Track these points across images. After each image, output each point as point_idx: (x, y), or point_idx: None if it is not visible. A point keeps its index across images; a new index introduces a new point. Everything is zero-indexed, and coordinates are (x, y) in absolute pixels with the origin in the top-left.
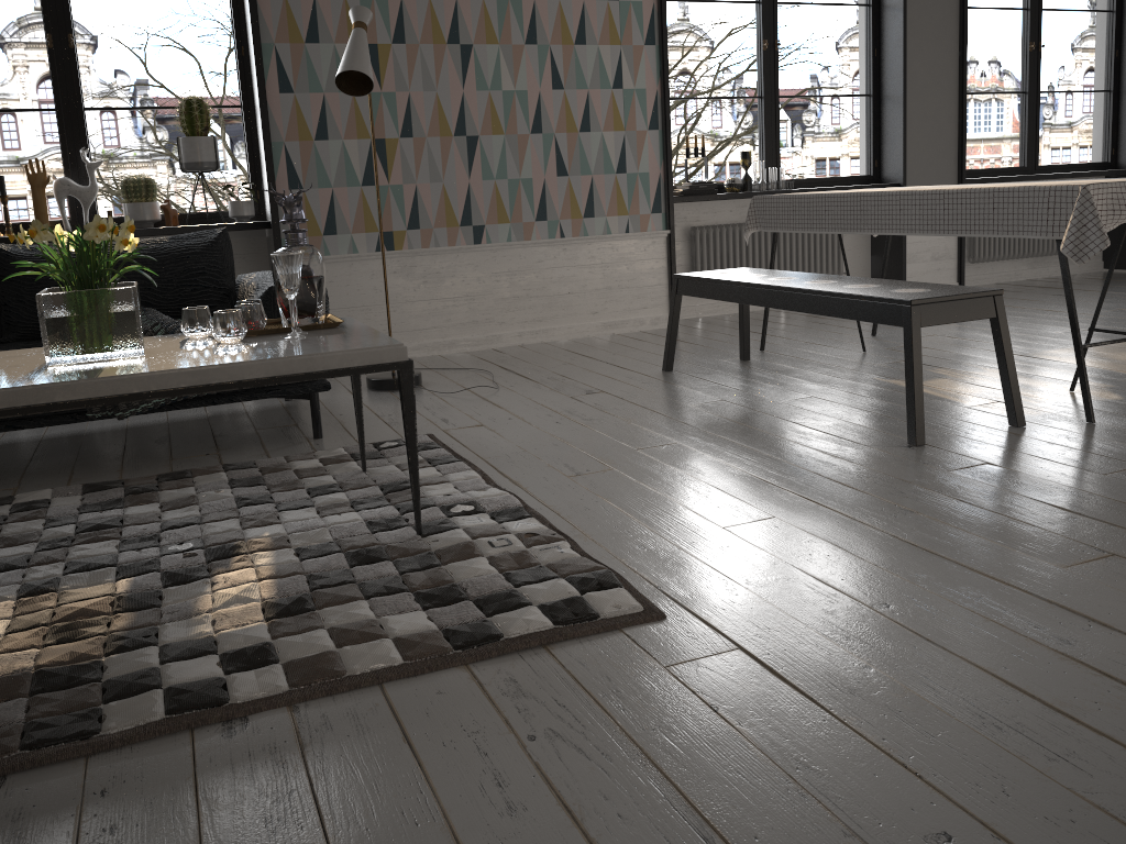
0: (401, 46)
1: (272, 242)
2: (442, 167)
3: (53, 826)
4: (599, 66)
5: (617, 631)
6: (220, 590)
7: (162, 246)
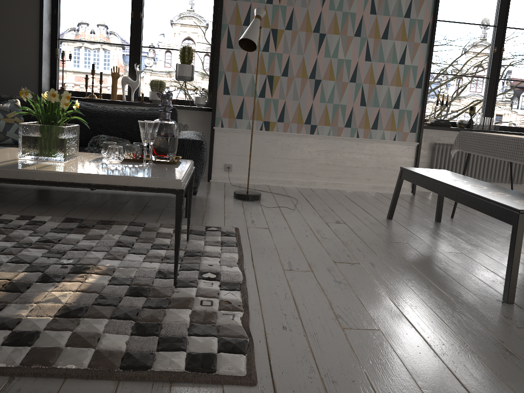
0: (289, 31)
1: (211, 118)
2: (300, 93)
3: None
4: (393, 51)
5: (220, 385)
6: (53, 292)
7: (143, 112)
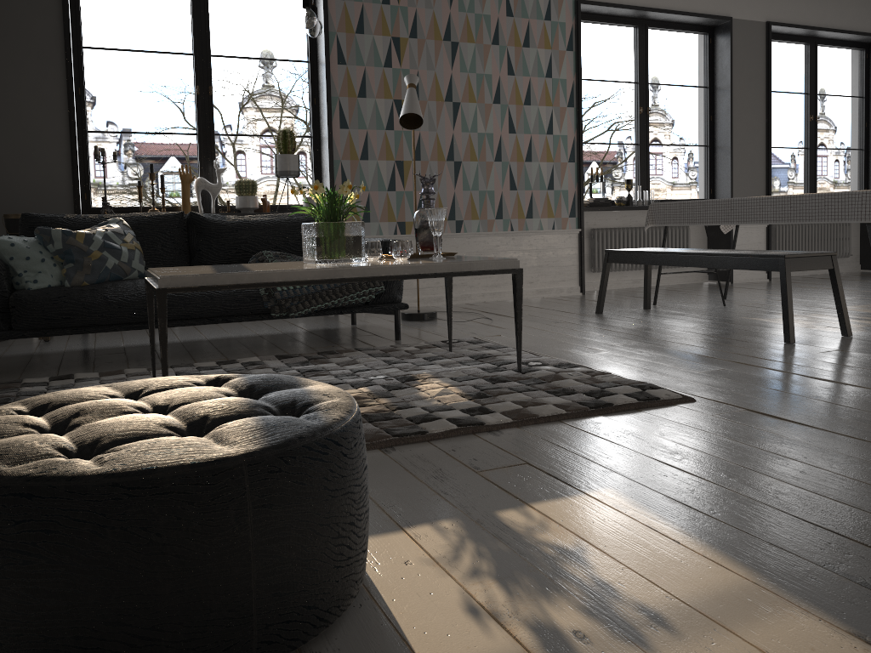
0: None
1: None
2: (438, 181)
3: (442, 459)
4: (538, 119)
5: (672, 405)
6: (427, 390)
7: (292, 218)
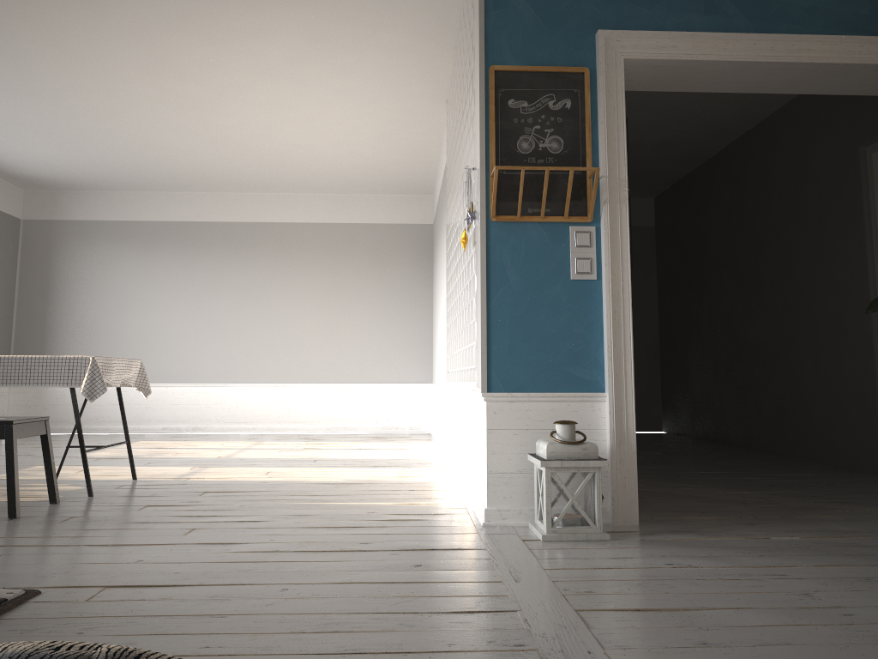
0: None
1: None
2: None
3: None
4: None
5: (25, 603)
6: None
7: None
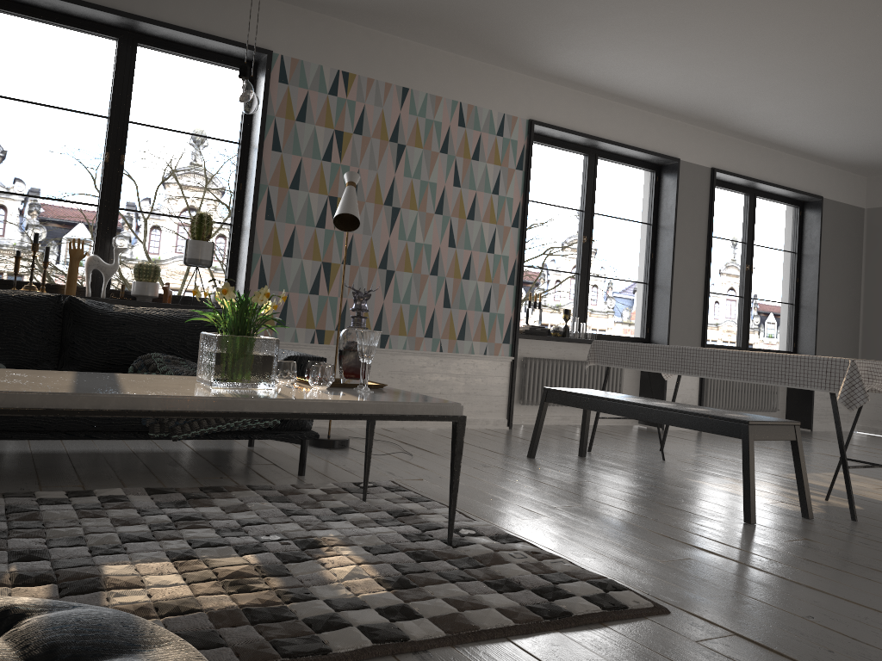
0: None
1: None
2: (367, 289)
3: None
4: (481, 236)
5: (643, 618)
6: (334, 568)
7: (195, 316)
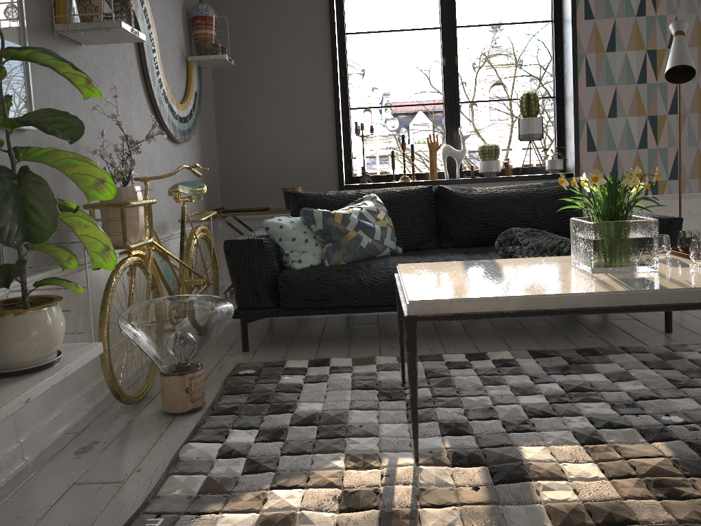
0: None
1: None
2: (698, 135)
3: None
4: None
5: None
6: None
7: (541, 189)
